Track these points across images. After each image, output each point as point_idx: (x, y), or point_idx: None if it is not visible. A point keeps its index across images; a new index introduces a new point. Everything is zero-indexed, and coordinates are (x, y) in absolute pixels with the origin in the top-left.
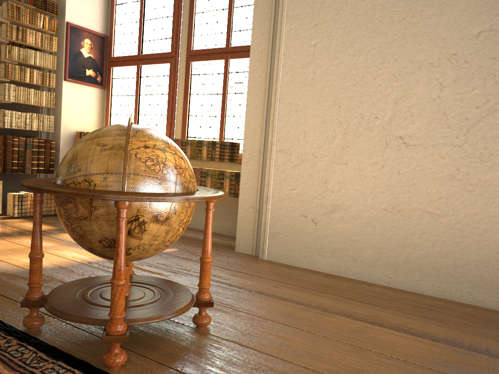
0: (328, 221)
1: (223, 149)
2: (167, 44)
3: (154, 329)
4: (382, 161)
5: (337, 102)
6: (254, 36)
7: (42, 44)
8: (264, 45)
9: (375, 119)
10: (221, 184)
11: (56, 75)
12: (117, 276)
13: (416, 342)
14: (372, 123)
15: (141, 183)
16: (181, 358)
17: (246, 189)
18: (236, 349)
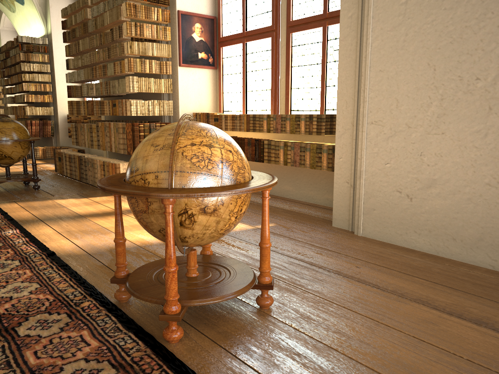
0: (424, 197)
1: (320, 122)
2: (269, 17)
3: (220, 307)
4: (485, 129)
5: (432, 65)
6: (343, 0)
7: (157, 35)
8: (354, 9)
9: (476, 81)
10: (319, 158)
11: (172, 62)
12: (167, 264)
13: (494, 339)
14: (472, 86)
15: (186, 179)
16: (233, 337)
17: (341, 164)
18: (287, 333)
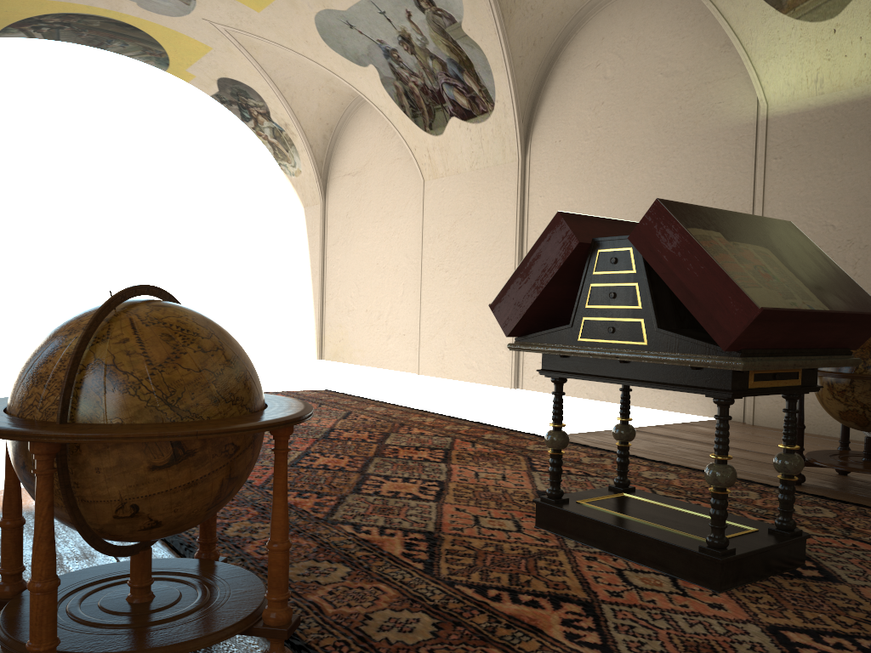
0: None
1: None
2: None
3: None
4: None
5: None
6: None
7: None
8: None
9: None
10: None
11: None
12: None
13: None
14: None
15: None
16: None
17: None
18: None
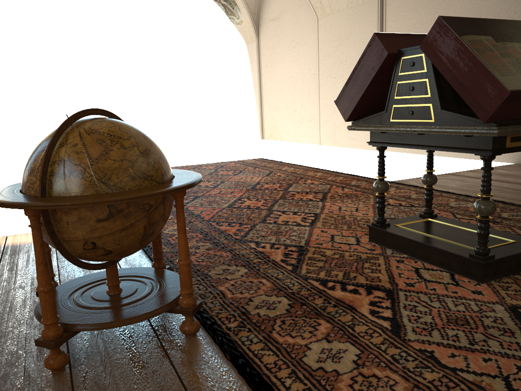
0: None
1: None
2: None
3: None
4: None
5: None
6: None
7: None
8: None
9: None
10: None
11: None
12: None
13: None
14: None
15: None
16: None
17: None
18: None
